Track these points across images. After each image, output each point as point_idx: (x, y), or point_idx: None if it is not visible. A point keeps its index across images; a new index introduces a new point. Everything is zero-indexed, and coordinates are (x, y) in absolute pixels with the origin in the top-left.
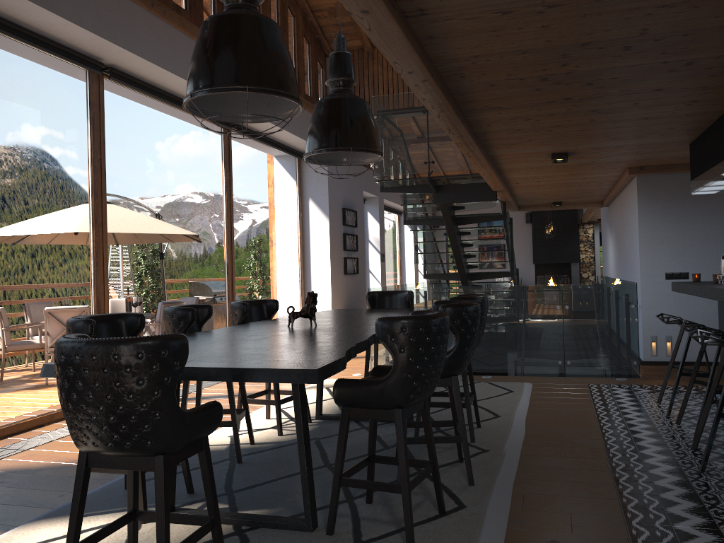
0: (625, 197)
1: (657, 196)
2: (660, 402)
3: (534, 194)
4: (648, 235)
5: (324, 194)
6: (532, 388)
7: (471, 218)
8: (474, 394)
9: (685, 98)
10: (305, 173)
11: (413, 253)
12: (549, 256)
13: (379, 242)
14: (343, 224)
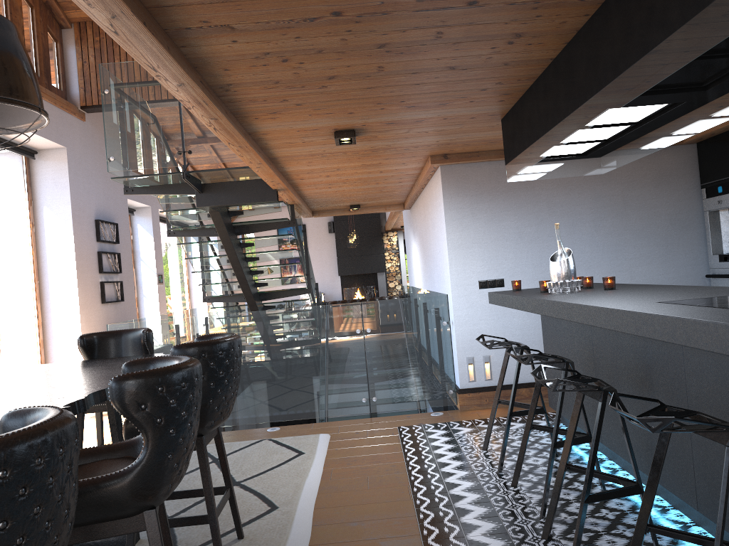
0: (428, 195)
1: (464, 190)
2: (486, 449)
3: (327, 194)
4: (457, 236)
5: (66, 202)
6: (329, 442)
7: (254, 226)
8: (231, 488)
9: (507, 27)
10: (38, 176)
11: None
12: (355, 267)
13: (154, 261)
14: (97, 240)
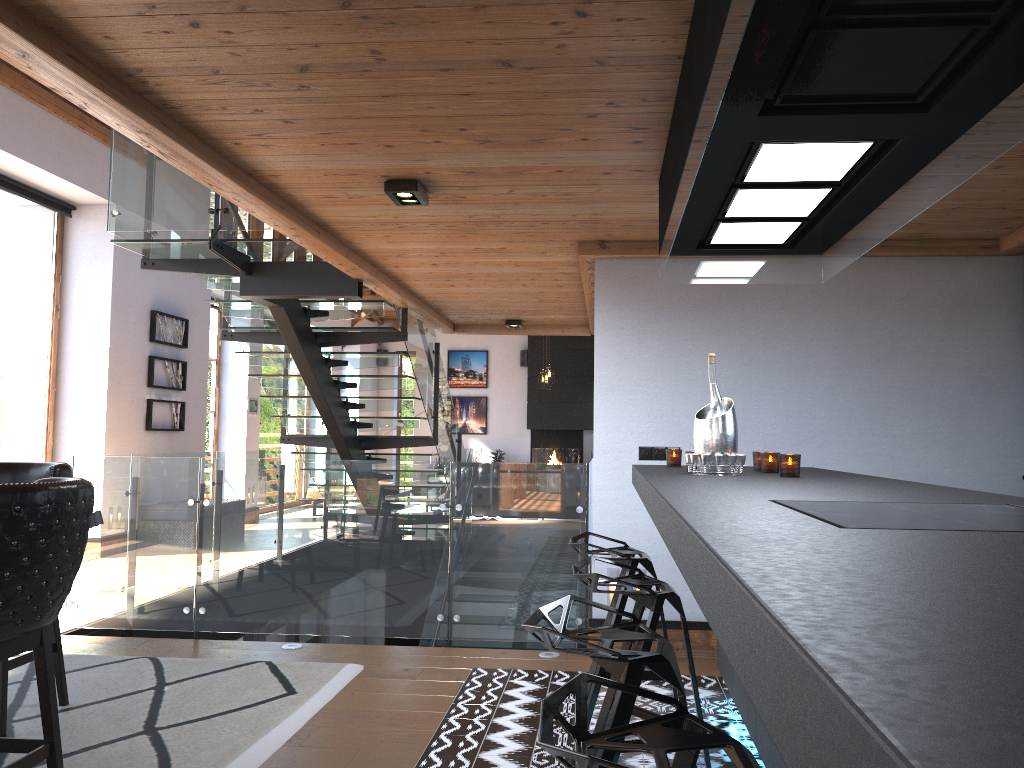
0: None
1: (630, 301)
2: None
3: (456, 297)
4: (612, 372)
5: (105, 281)
6: (351, 680)
7: (346, 336)
8: (53, 745)
9: None
10: (73, 241)
11: None
12: (552, 418)
13: (247, 380)
14: (150, 339)
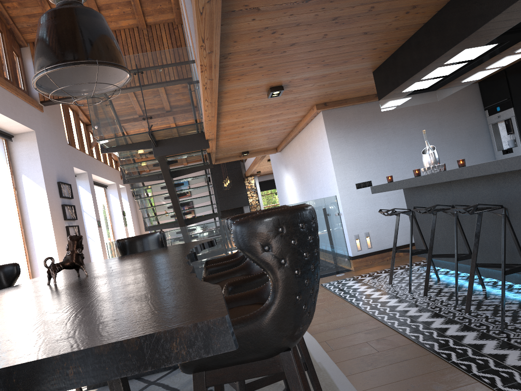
0: (306, 135)
1: (339, 125)
2: (391, 283)
3: (233, 143)
4: (338, 156)
5: (38, 170)
6: None
7: (184, 170)
8: None
9: (411, 1)
10: (15, 153)
11: (122, 218)
12: (227, 204)
13: (94, 211)
14: (60, 196)
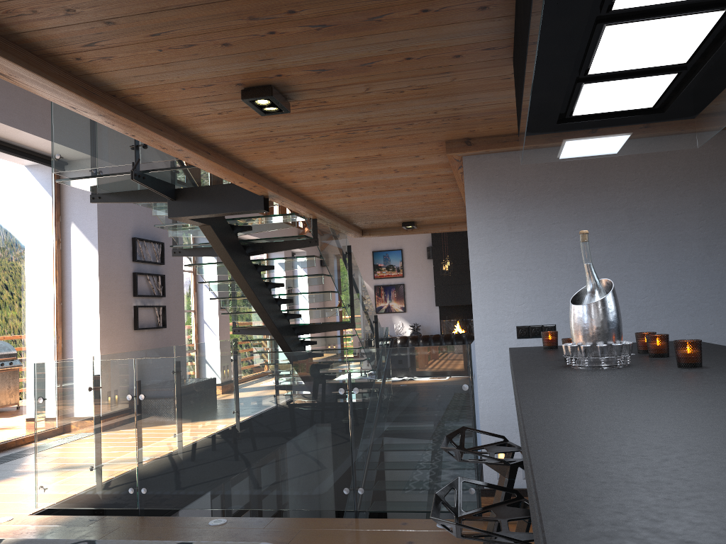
0: None
1: (498, 192)
2: None
3: (355, 206)
4: (486, 259)
5: (92, 218)
6: None
7: (268, 245)
8: None
9: None
10: (67, 189)
11: None
12: (454, 297)
13: None
14: (133, 260)
